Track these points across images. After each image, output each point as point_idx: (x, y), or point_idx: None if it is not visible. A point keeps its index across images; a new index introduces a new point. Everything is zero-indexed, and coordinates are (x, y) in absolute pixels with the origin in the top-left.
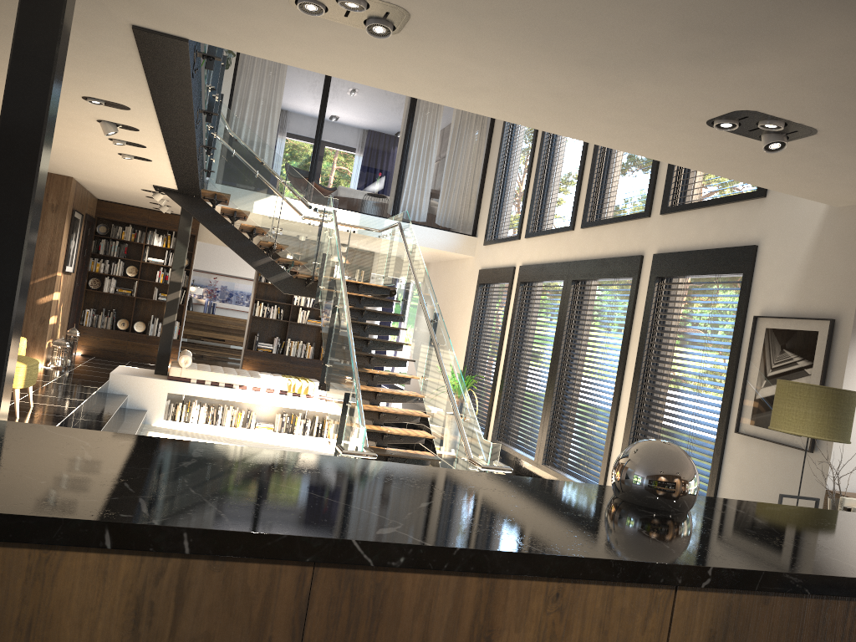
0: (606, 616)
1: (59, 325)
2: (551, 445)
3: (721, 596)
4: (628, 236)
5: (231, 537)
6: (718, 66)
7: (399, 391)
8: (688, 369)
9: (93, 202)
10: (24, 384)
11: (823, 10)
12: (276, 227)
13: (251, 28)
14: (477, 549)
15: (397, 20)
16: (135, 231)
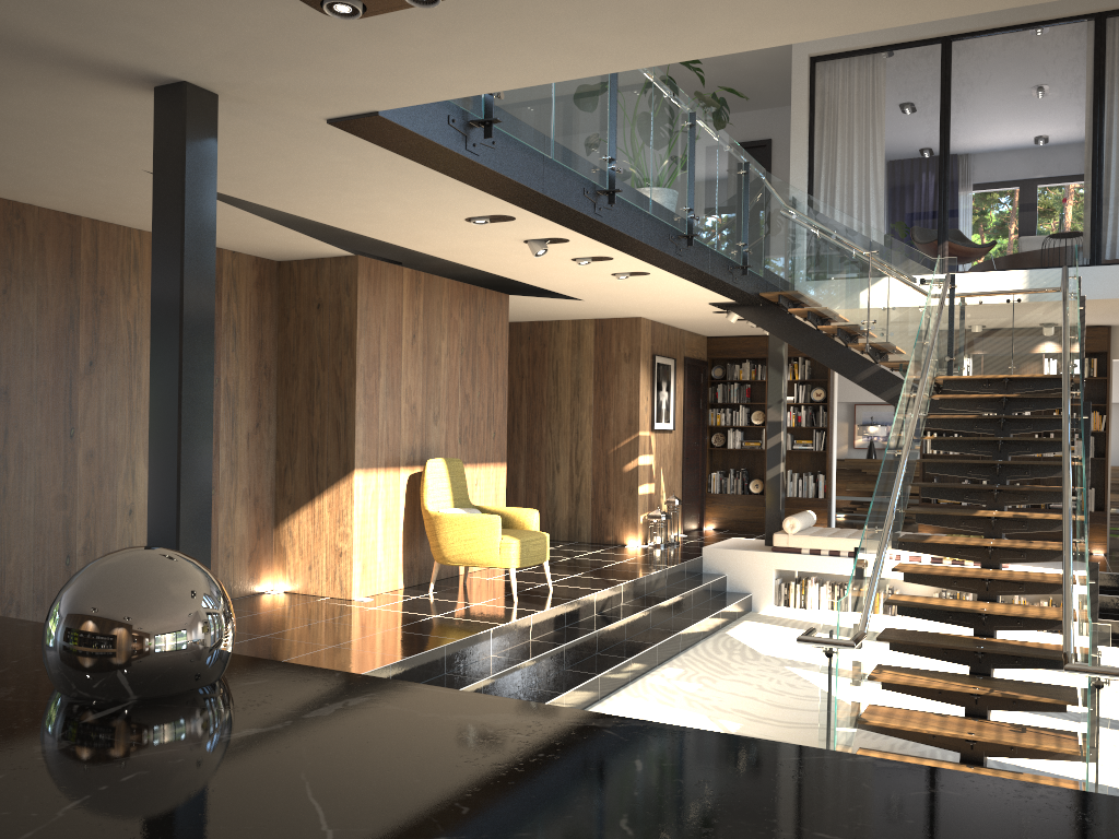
0: None
1: (663, 494)
2: None
3: None
4: None
5: None
6: None
7: (1031, 543)
8: None
9: (697, 342)
10: (520, 562)
11: None
12: (865, 321)
13: (377, 68)
14: None
15: None
16: (754, 367)
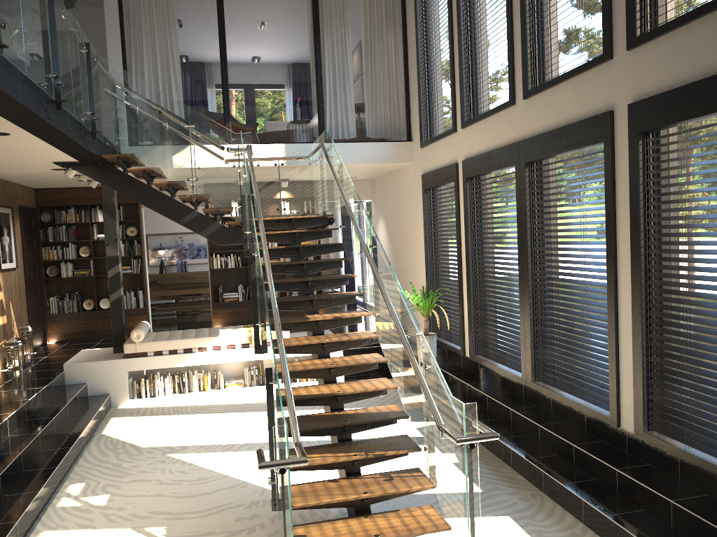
0: None
1: (14, 323)
2: (538, 358)
3: None
4: (586, 91)
5: None
6: None
7: (349, 335)
8: (708, 246)
9: (27, 193)
10: None
11: None
12: (190, 178)
13: None
14: None
15: None
16: (79, 212)
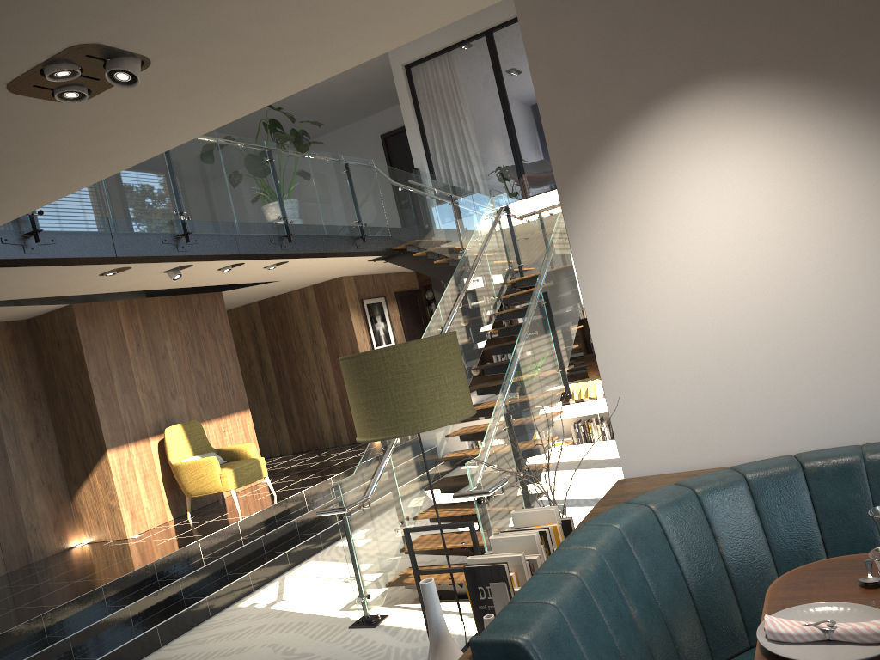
0: None
1: None
2: None
3: None
4: None
5: None
6: None
7: None
8: None
9: (406, 278)
10: (237, 484)
11: None
12: (461, 251)
13: None
14: None
15: None
16: None
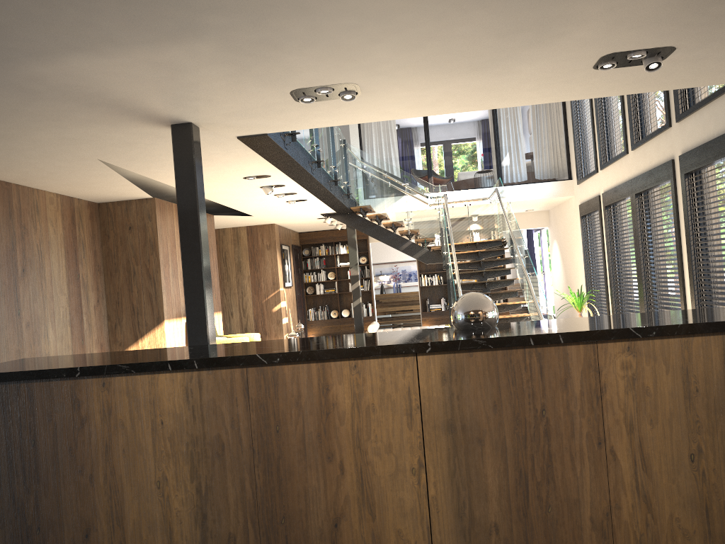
0: (382, 373)
1: (291, 323)
2: None
3: (443, 356)
4: (661, 146)
5: (210, 360)
6: (550, 43)
7: (511, 315)
8: None
9: (295, 236)
10: None
11: (564, 1)
12: (406, 218)
13: (290, 118)
14: (309, 350)
15: (353, 89)
16: (327, 247)
